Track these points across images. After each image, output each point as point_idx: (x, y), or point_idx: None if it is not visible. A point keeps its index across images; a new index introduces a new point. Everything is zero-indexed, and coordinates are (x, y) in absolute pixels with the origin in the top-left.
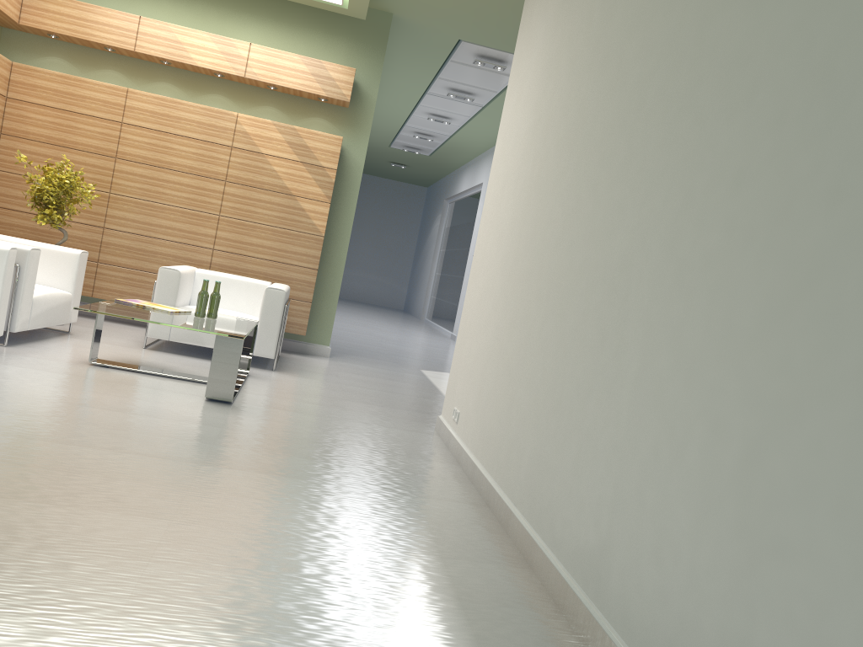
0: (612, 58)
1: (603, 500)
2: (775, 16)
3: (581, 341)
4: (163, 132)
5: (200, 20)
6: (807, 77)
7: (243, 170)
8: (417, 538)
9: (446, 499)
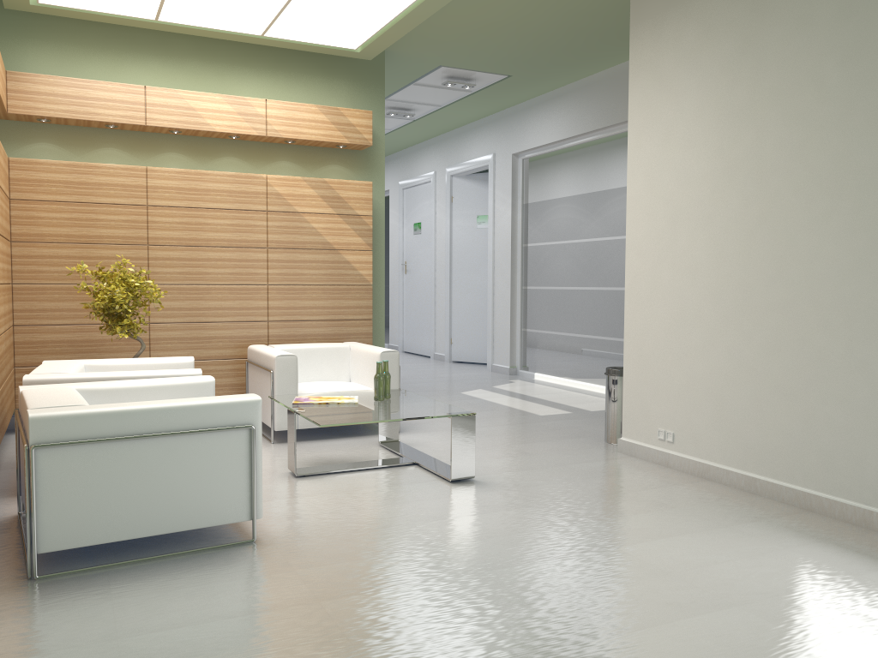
0: None
1: None
2: None
3: None
4: (193, 208)
5: (195, 80)
6: None
7: (283, 233)
8: (853, 556)
9: (779, 514)
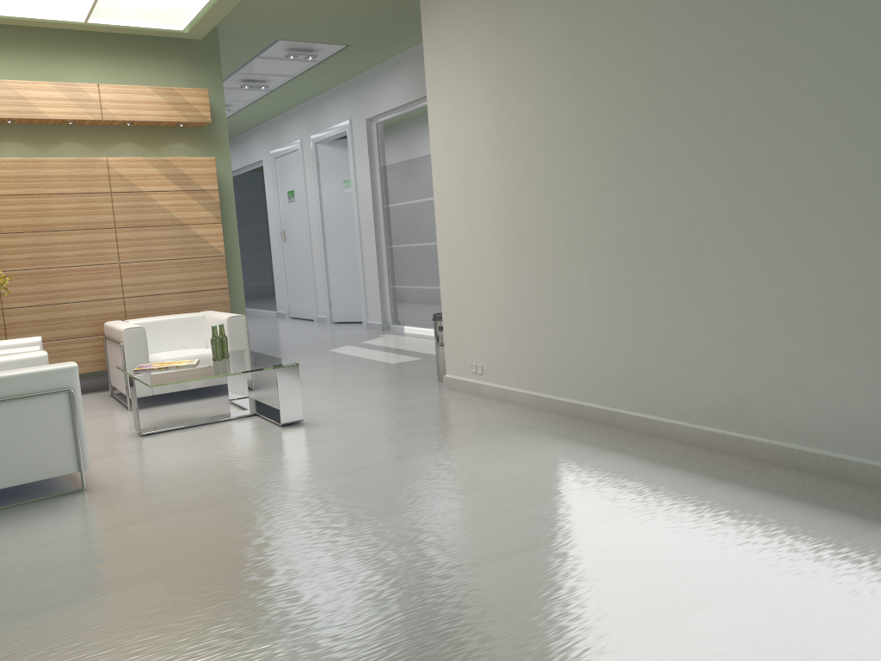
0: (604, 84)
1: (728, 373)
2: (792, 74)
3: (654, 283)
4: (35, 195)
5: (25, 69)
6: (834, 112)
7: (130, 213)
8: (587, 448)
9: (550, 423)
